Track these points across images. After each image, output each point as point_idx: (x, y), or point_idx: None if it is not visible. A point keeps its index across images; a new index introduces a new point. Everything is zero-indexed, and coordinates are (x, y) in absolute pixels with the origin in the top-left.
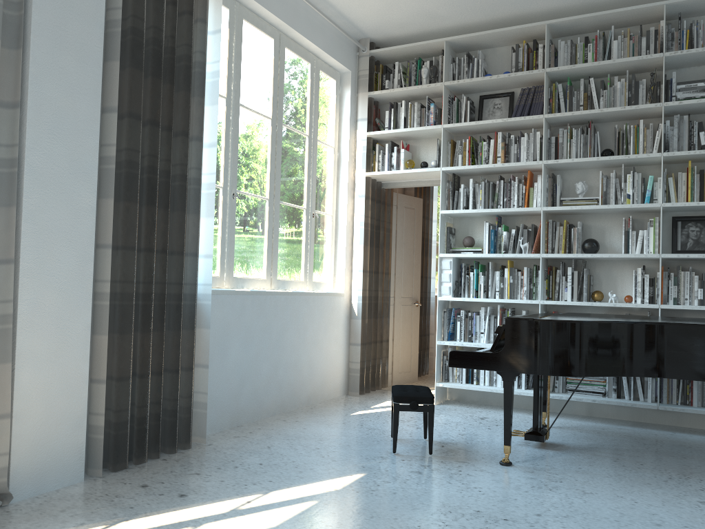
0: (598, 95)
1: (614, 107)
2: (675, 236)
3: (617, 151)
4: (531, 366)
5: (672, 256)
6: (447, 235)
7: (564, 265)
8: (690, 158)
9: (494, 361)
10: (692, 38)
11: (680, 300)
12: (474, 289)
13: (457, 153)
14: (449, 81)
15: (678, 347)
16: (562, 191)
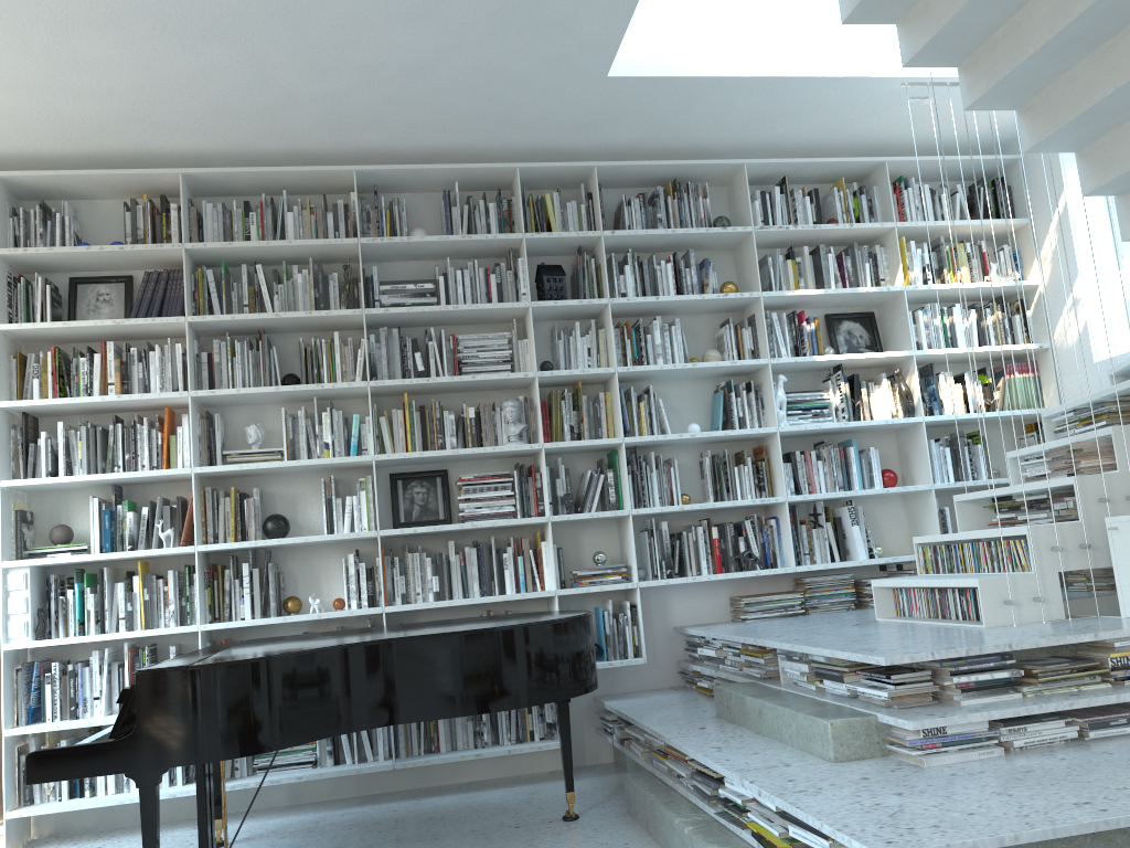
0: (271, 291)
1: (296, 310)
2: (397, 502)
3: (305, 377)
4: (189, 750)
5: (394, 532)
6: (17, 526)
7: (238, 560)
8: (407, 389)
9: (120, 756)
10: (394, 222)
11: (411, 596)
12: (78, 620)
13: (31, 377)
14: (9, 248)
15: (414, 673)
16: (225, 439)
